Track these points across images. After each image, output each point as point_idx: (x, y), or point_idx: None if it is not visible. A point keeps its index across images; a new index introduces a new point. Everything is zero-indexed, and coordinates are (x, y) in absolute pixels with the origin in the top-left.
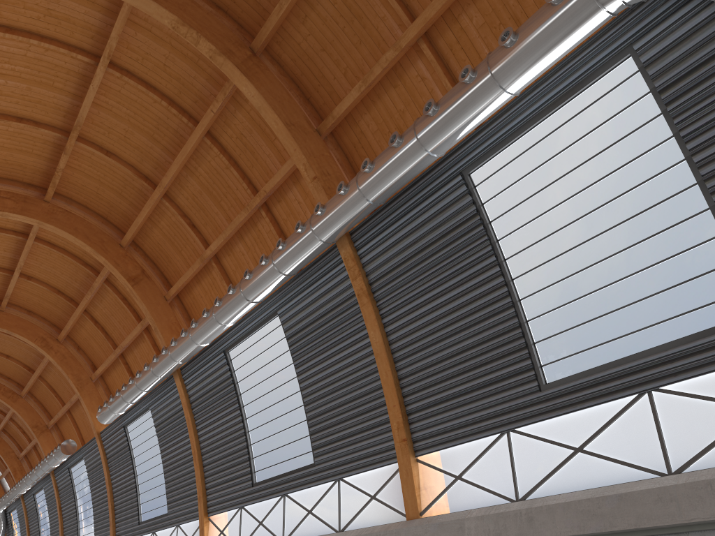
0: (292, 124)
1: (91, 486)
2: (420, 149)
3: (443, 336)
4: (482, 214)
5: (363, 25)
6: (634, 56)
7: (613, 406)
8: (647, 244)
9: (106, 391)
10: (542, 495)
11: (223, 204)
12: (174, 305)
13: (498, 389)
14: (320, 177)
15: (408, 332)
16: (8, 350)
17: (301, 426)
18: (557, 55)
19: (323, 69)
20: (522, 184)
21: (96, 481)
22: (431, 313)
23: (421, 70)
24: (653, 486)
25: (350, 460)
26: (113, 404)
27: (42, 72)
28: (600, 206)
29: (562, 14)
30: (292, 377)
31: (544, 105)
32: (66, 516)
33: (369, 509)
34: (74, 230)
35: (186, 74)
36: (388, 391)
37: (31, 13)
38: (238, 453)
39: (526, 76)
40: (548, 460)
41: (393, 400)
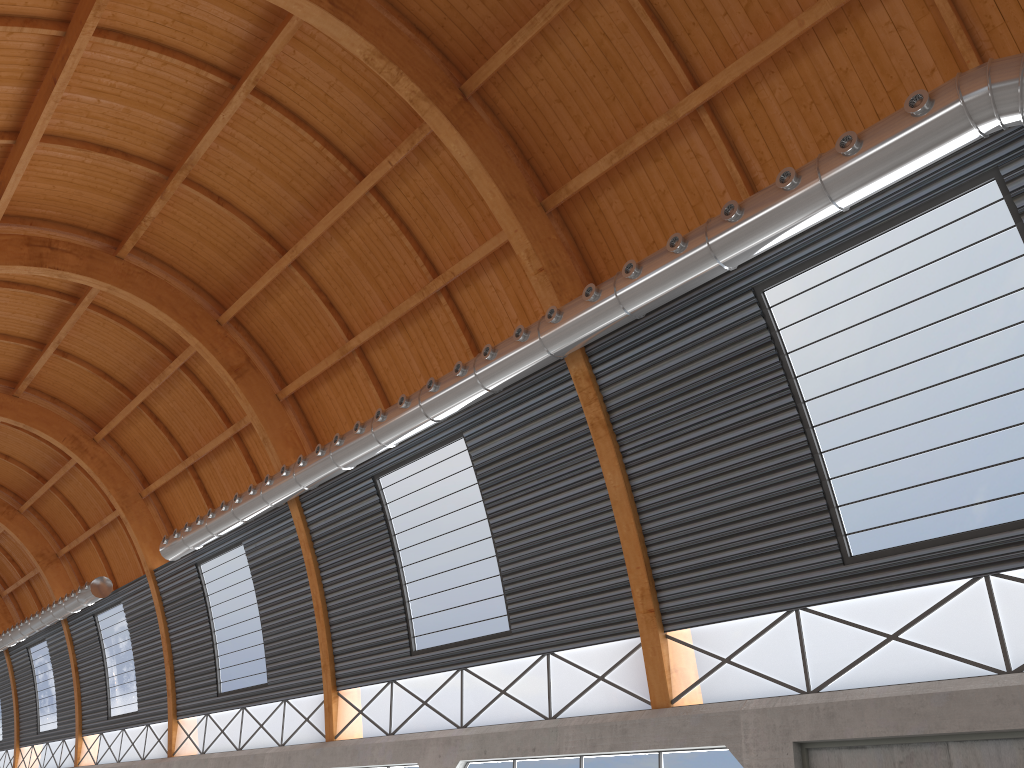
0: (513, 196)
1: (133, 642)
2: (712, 259)
3: (711, 486)
4: (778, 343)
5: (621, 77)
6: (999, 181)
7: (939, 589)
8: (995, 404)
9: (161, 512)
10: (843, 687)
11: (380, 280)
12: (286, 406)
13: (787, 557)
14: (548, 269)
15: (661, 477)
16: (9, 448)
17: (489, 583)
18: (909, 172)
19: (556, 125)
20: (835, 313)
21: (143, 635)
22: (697, 457)
23: (695, 145)
24: (992, 685)
25: (567, 631)
26: (190, 535)
27: (150, 91)
28: (938, 353)
29: (925, 129)
30: (479, 519)
31: (877, 222)
32: (87, 680)
33: (594, 692)
34: (157, 300)
35: (355, 109)
36: (629, 549)
37: (156, 17)
38: (388, 612)
39: (865, 192)
40: (851, 646)
41: (636, 561)
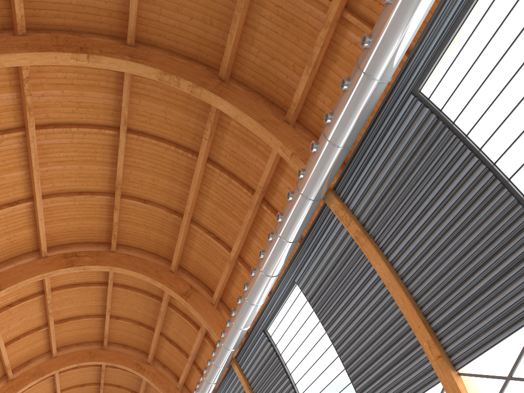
0: (264, 120)
1: None
2: (368, 79)
3: (444, 244)
4: (443, 118)
5: (296, 25)
6: None
7: None
8: None
9: None
10: None
11: (233, 212)
12: (220, 308)
13: (519, 272)
14: (297, 152)
15: (410, 253)
16: (117, 380)
17: (342, 376)
18: None
19: (277, 73)
20: (472, 74)
21: None
22: (426, 227)
23: (352, 38)
24: None
25: None
26: None
27: (86, 152)
28: None
29: None
30: (323, 334)
31: None
32: None
33: None
34: (135, 268)
35: (182, 119)
36: (409, 315)
37: (68, 109)
38: None
39: None
40: None
41: (416, 322)
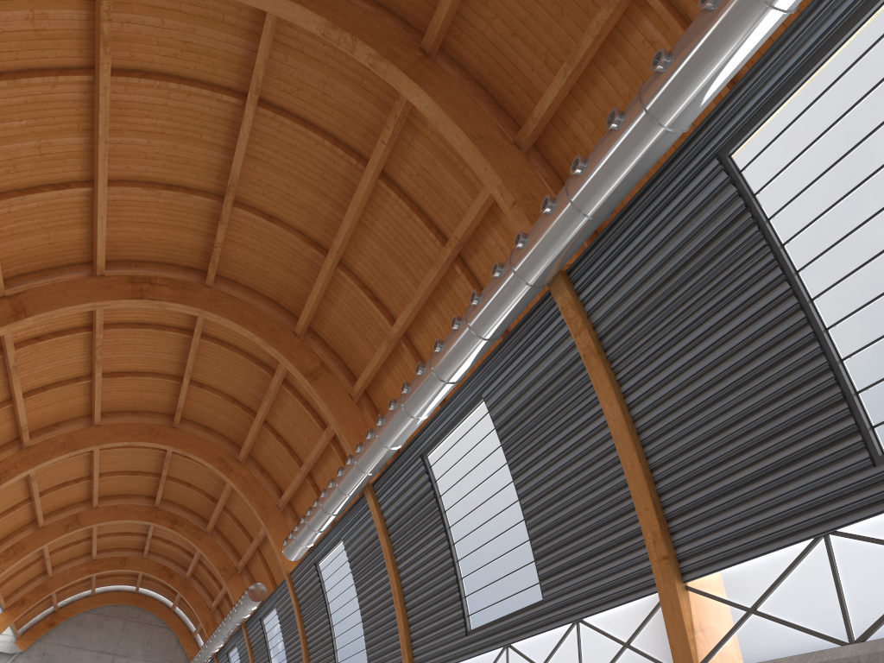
0: (480, 137)
1: (284, 641)
2: (651, 123)
3: (710, 399)
4: (755, 209)
5: None
6: None
7: None
8: None
9: (295, 521)
10: None
11: (408, 265)
12: (363, 405)
13: (804, 469)
14: (522, 201)
15: (659, 400)
16: (188, 476)
17: (523, 549)
18: None
19: (517, 60)
20: (814, 153)
21: (290, 635)
22: (690, 368)
23: (649, 32)
24: None
25: (591, 593)
26: (298, 534)
27: (187, 124)
28: None
29: None
30: (508, 483)
31: (838, 22)
32: None
33: (621, 662)
34: (240, 318)
35: (350, 101)
36: (636, 489)
37: (167, 50)
38: (446, 591)
39: None
40: None
41: (644, 501)
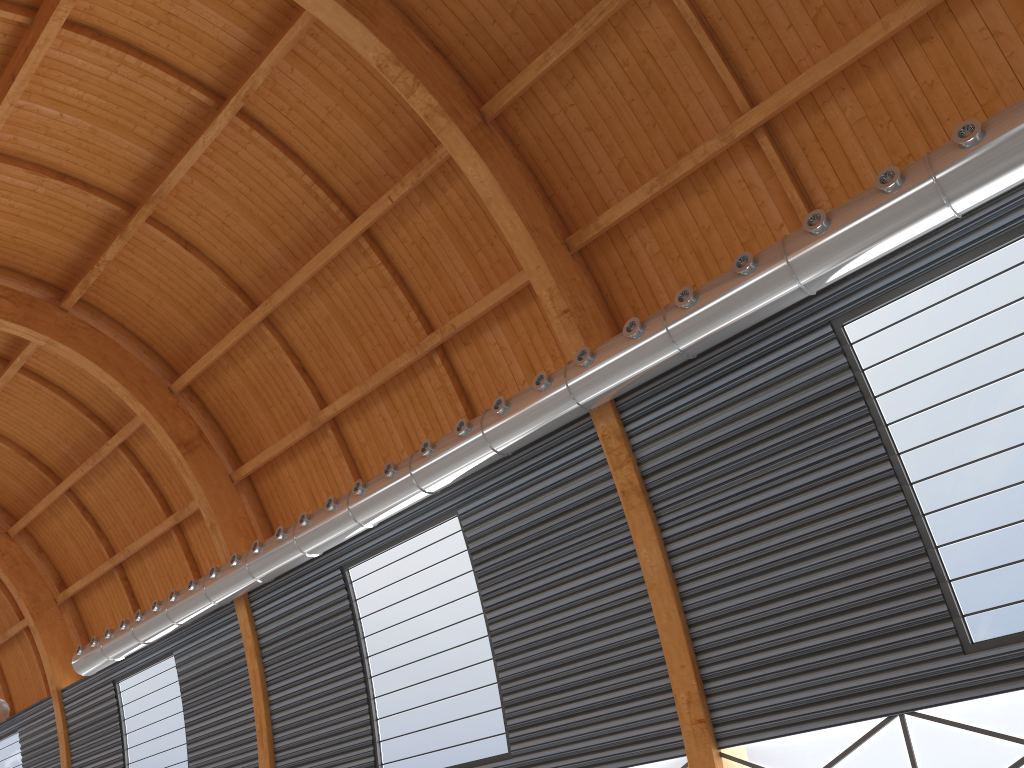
0: (536, 229)
1: None
2: (790, 280)
3: (778, 562)
4: (864, 385)
5: (664, 100)
6: None
7: None
8: None
9: (77, 622)
10: None
11: (364, 340)
12: (239, 491)
13: (884, 647)
14: (574, 311)
15: (712, 553)
16: None
17: (483, 693)
18: None
19: (584, 156)
20: (937, 346)
21: None
22: (758, 527)
23: (748, 174)
24: None
25: (585, 751)
26: (112, 643)
27: (122, 109)
28: None
29: None
30: (472, 615)
31: (990, 235)
32: None
33: None
34: (102, 359)
35: (354, 140)
36: (671, 644)
37: (140, 16)
38: (351, 733)
39: (989, 190)
40: (984, 761)
41: (680, 658)
